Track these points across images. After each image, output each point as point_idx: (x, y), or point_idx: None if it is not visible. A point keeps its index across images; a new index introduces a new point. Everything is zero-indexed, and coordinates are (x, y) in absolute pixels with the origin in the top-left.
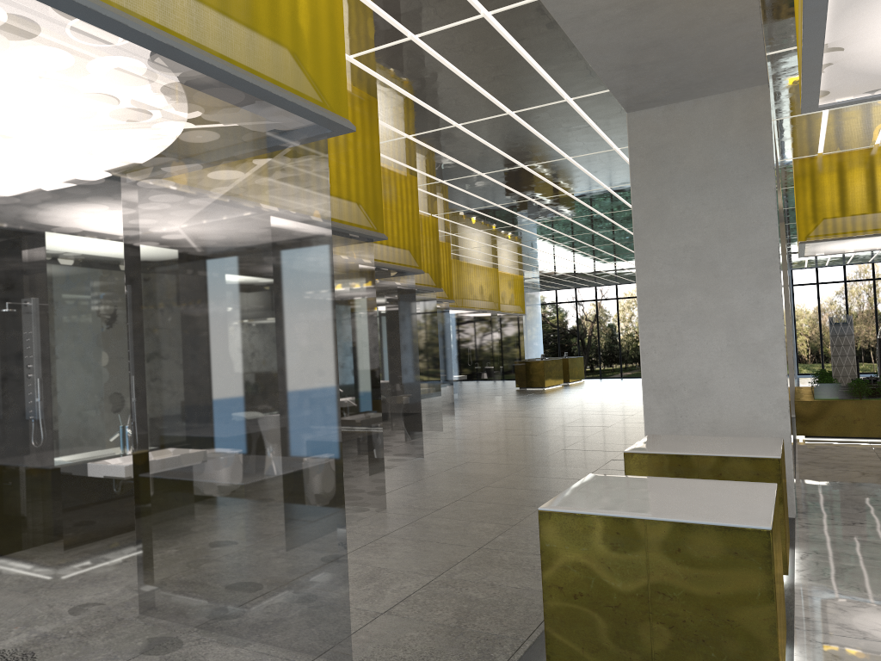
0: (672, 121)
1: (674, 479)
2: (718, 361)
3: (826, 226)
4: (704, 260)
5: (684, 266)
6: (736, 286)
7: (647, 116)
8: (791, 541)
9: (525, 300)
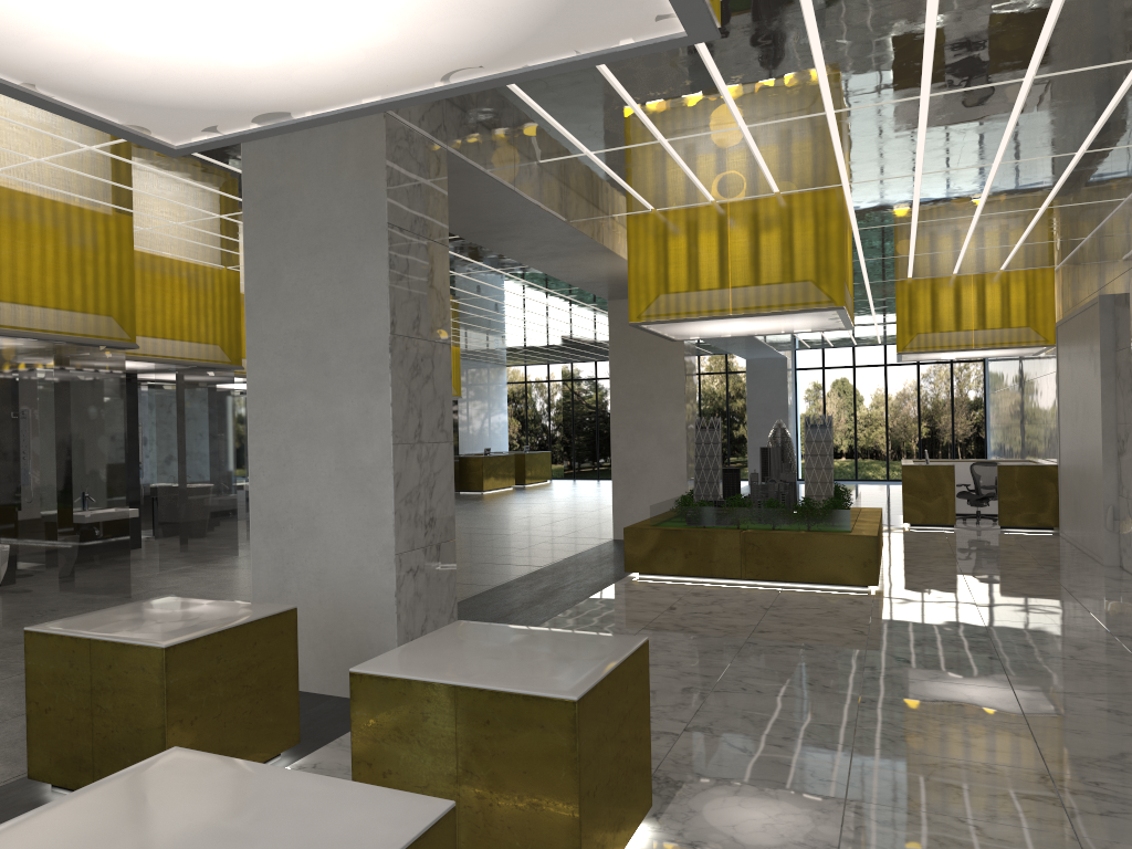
0: (287, 158)
1: None
2: (327, 490)
3: (658, 304)
4: (315, 351)
5: (295, 358)
6: (346, 388)
7: (262, 149)
8: (318, 746)
9: (482, 378)
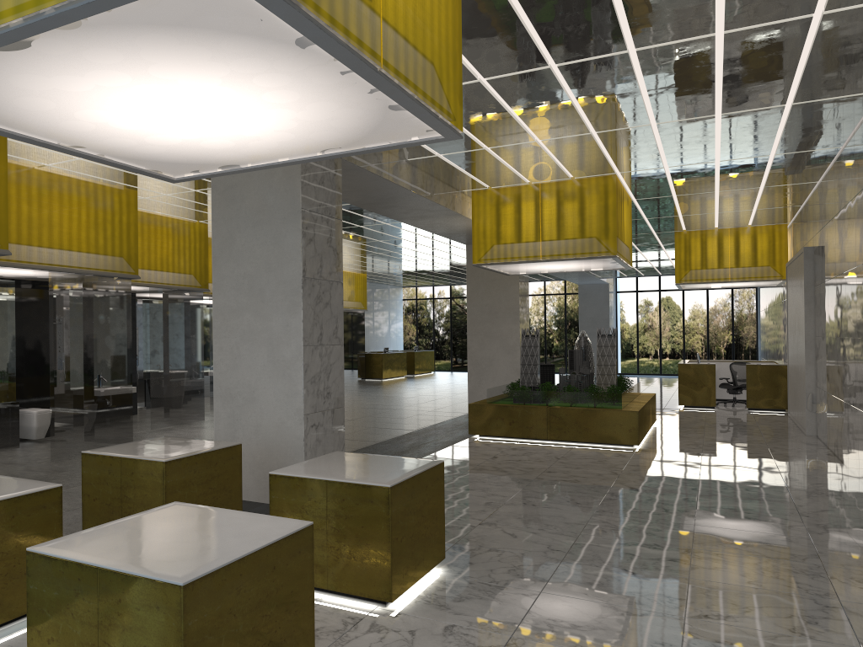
0: None
1: (8, 479)
2: (262, 374)
3: (492, 252)
4: (255, 287)
5: (243, 291)
6: (275, 310)
7: None
8: None
9: (383, 296)
